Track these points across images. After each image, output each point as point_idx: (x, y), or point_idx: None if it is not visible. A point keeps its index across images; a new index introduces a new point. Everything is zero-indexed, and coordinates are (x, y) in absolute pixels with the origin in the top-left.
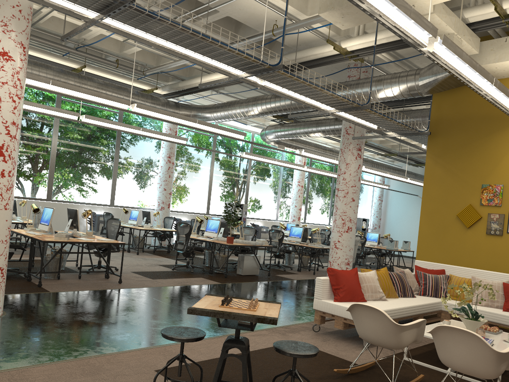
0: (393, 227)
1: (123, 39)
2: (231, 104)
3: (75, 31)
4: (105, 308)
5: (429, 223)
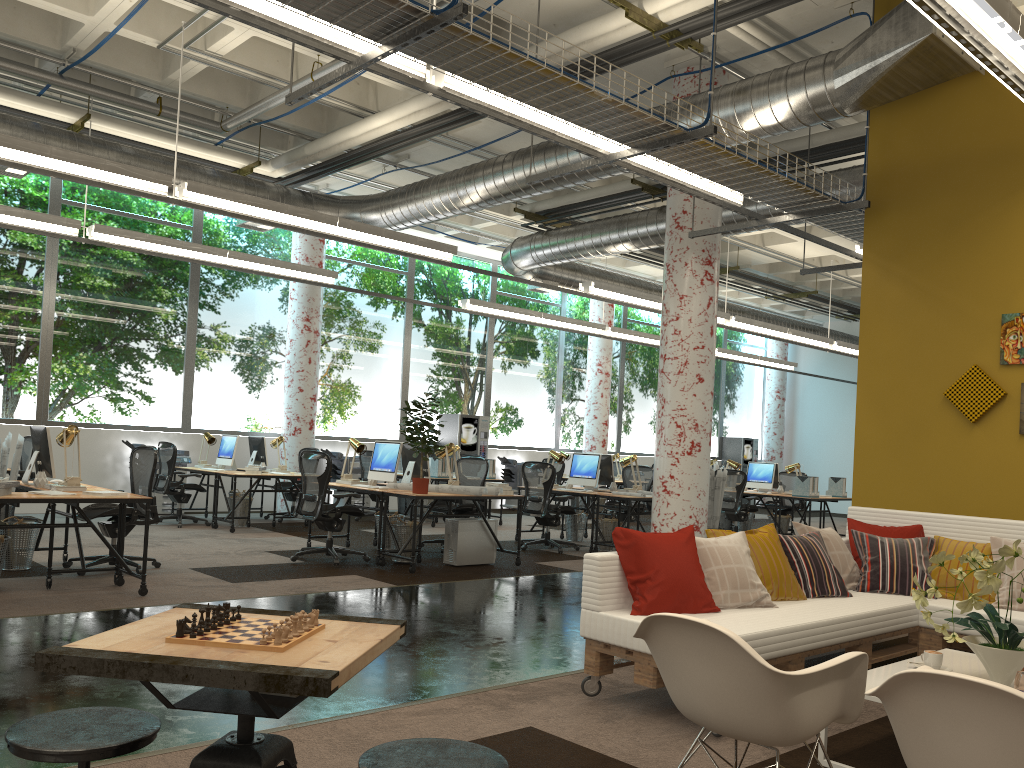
0: (811, 454)
1: (157, 43)
2: (421, 186)
3: None
4: None
5: (880, 418)
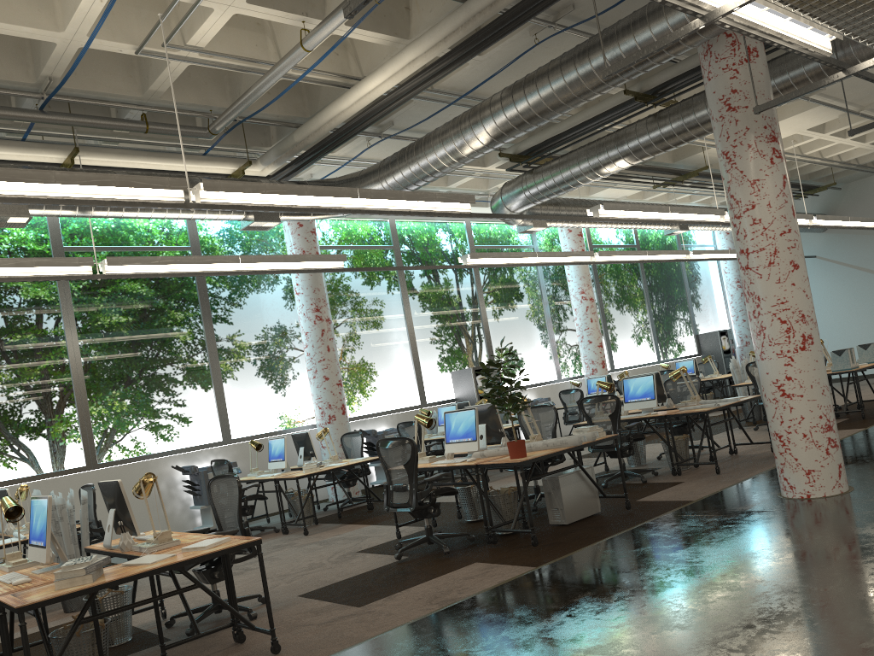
0: None
1: (134, 48)
2: (421, 144)
3: None
4: None
5: None
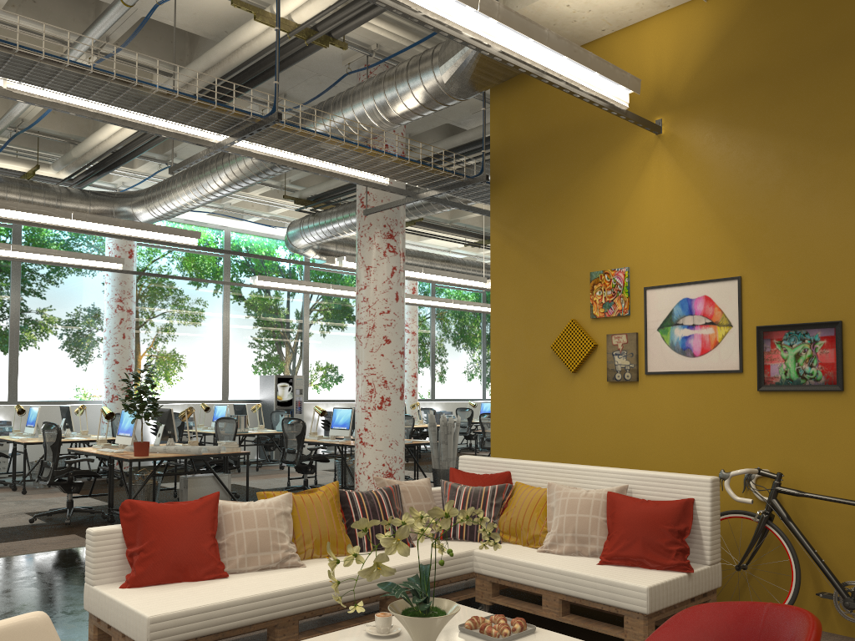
0: None
1: None
2: (171, 180)
3: None
4: None
5: (508, 370)
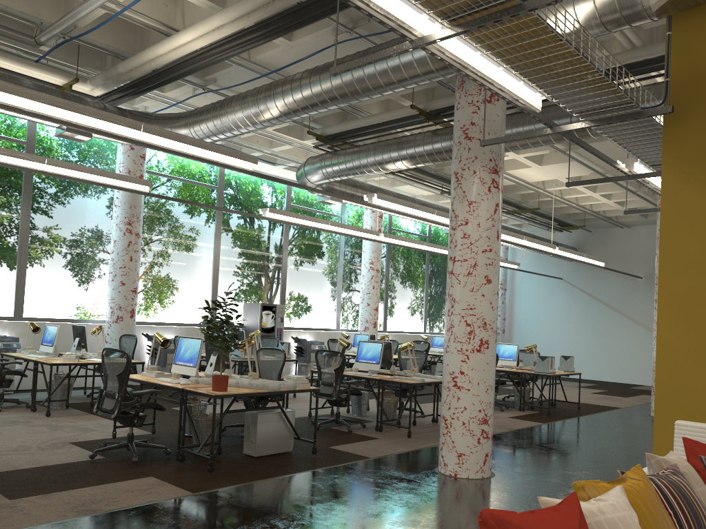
0: (525, 331)
1: None
2: (225, 102)
3: None
4: None
5: (684, 322)
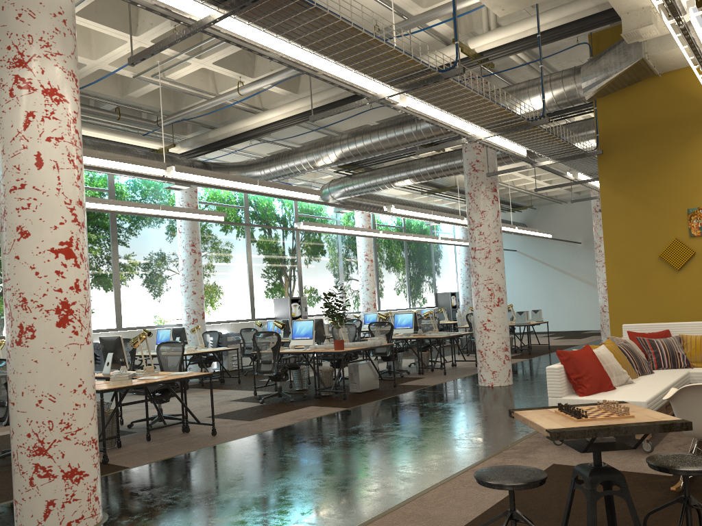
0: None
1: (132, 74)
2: (291, 154)
3: (164, 44)
4: (241, 474)
5: (621, 272)
